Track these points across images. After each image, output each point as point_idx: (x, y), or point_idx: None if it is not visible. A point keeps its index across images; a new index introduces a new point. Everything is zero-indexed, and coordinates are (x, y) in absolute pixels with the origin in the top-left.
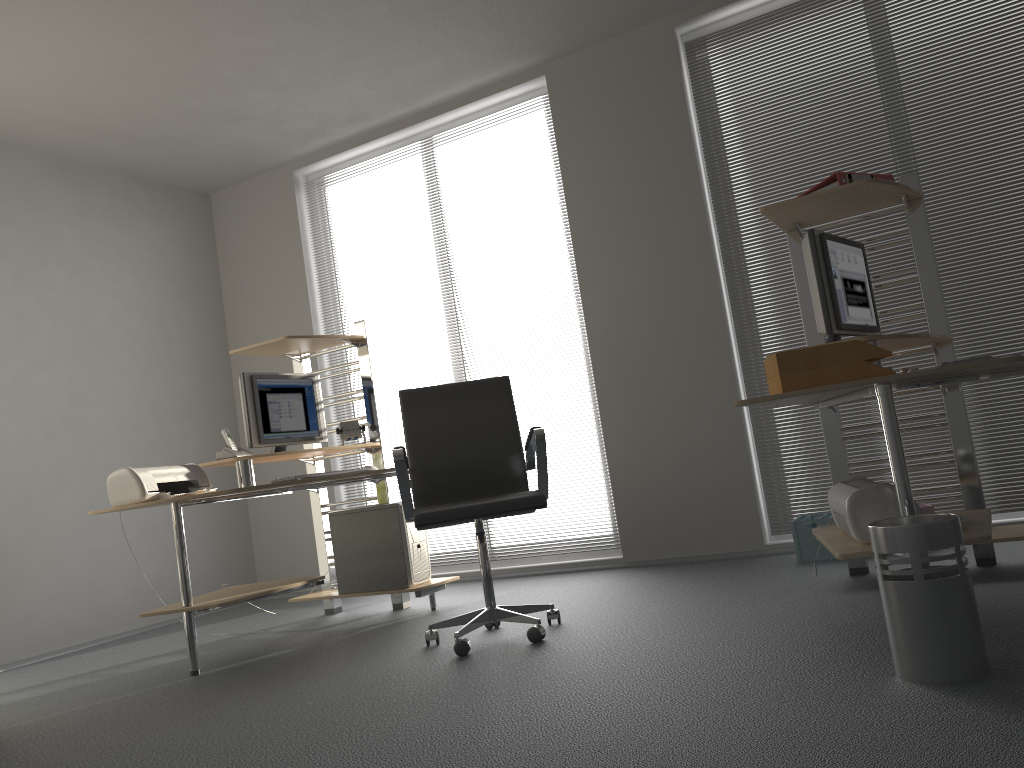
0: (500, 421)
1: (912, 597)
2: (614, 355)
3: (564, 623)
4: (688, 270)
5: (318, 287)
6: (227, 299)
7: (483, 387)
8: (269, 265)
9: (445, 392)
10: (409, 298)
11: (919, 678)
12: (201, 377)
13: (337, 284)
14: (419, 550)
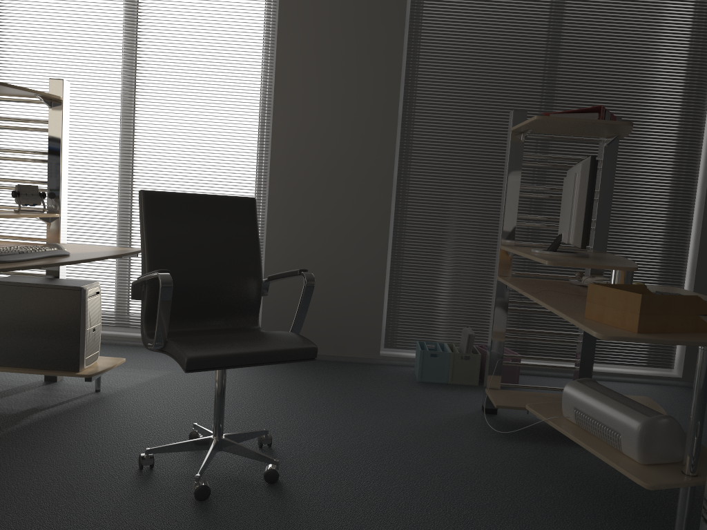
0: (244, 244)
1: None
2: (292, 175)
3: (275, 447)
4: (374, 122)
5: None
6: None
7: (231, 205)
8: None
9: (192, 202)
10: (88, 59)
11: None
12: None
13: None
14: (94, 334)
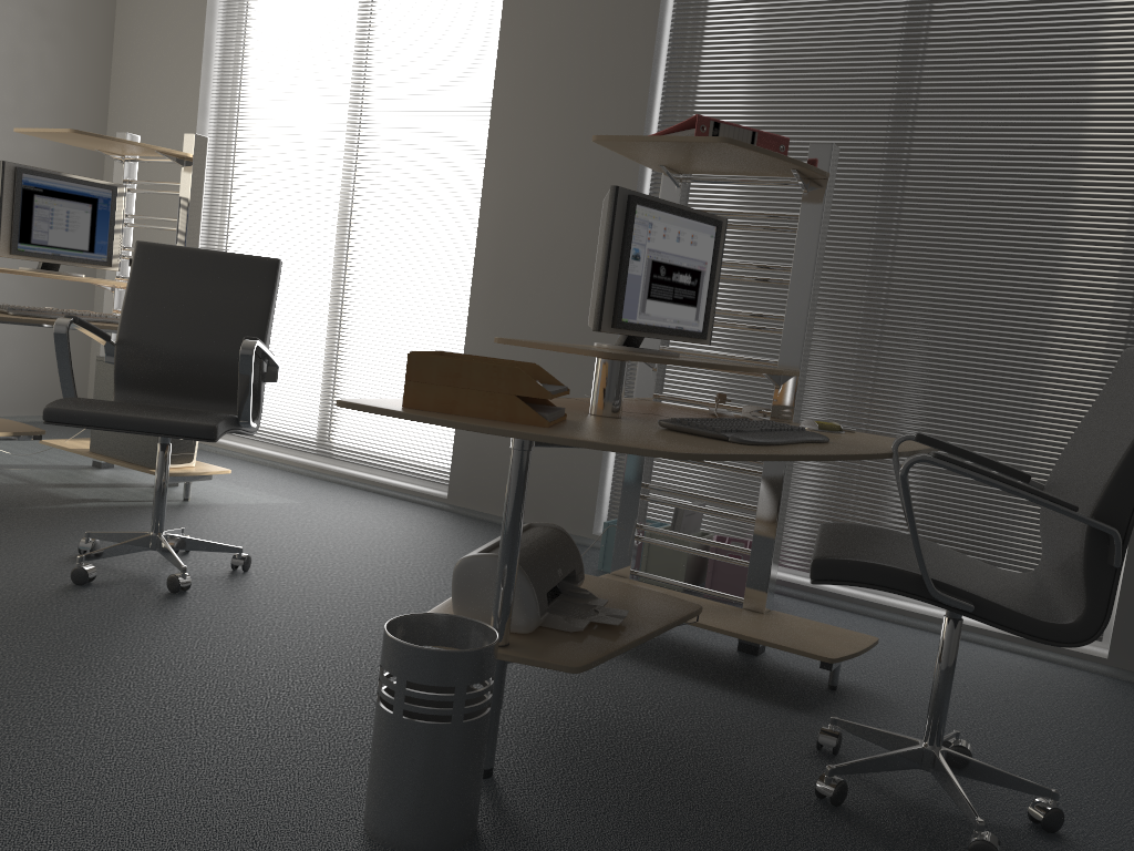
0: (247, 314)
1: (386, 731)
2: (499, 261)
3: (249, 573)
4: (606, 182)
5: (218, 74)
6: (117, 58)
7: (242, 265)
8: (167, 29)
9: (193, 259)
10: (306, 119)
11: (369, 828)
12: (59, 146)
13: (242, 76)
14: None
